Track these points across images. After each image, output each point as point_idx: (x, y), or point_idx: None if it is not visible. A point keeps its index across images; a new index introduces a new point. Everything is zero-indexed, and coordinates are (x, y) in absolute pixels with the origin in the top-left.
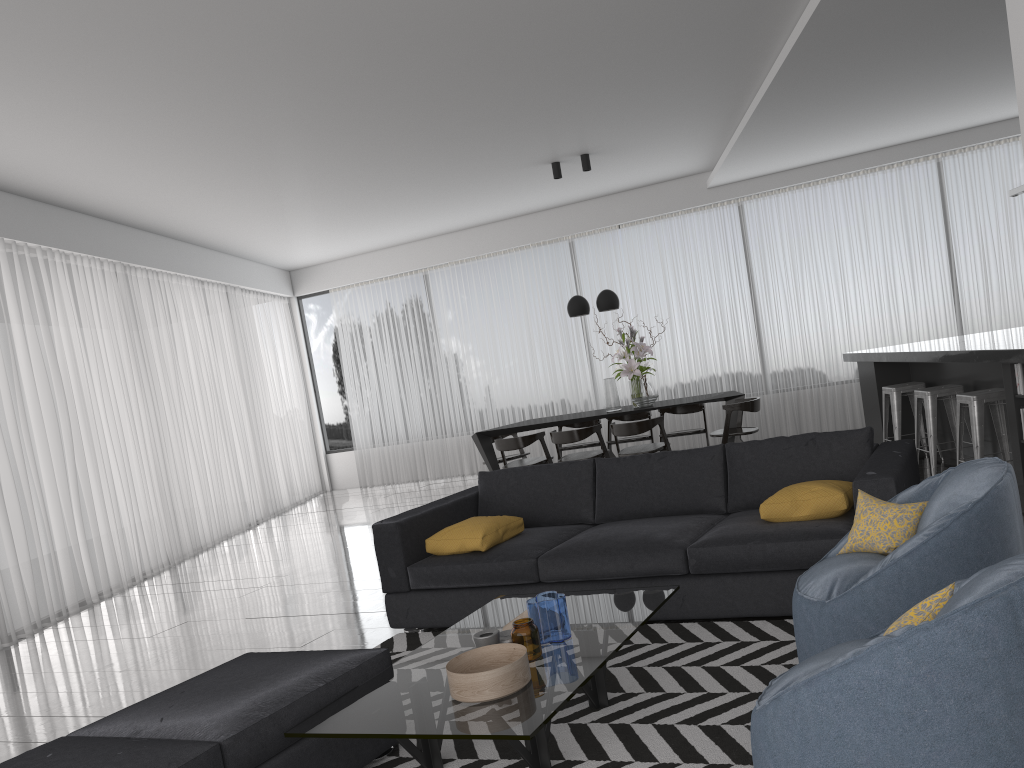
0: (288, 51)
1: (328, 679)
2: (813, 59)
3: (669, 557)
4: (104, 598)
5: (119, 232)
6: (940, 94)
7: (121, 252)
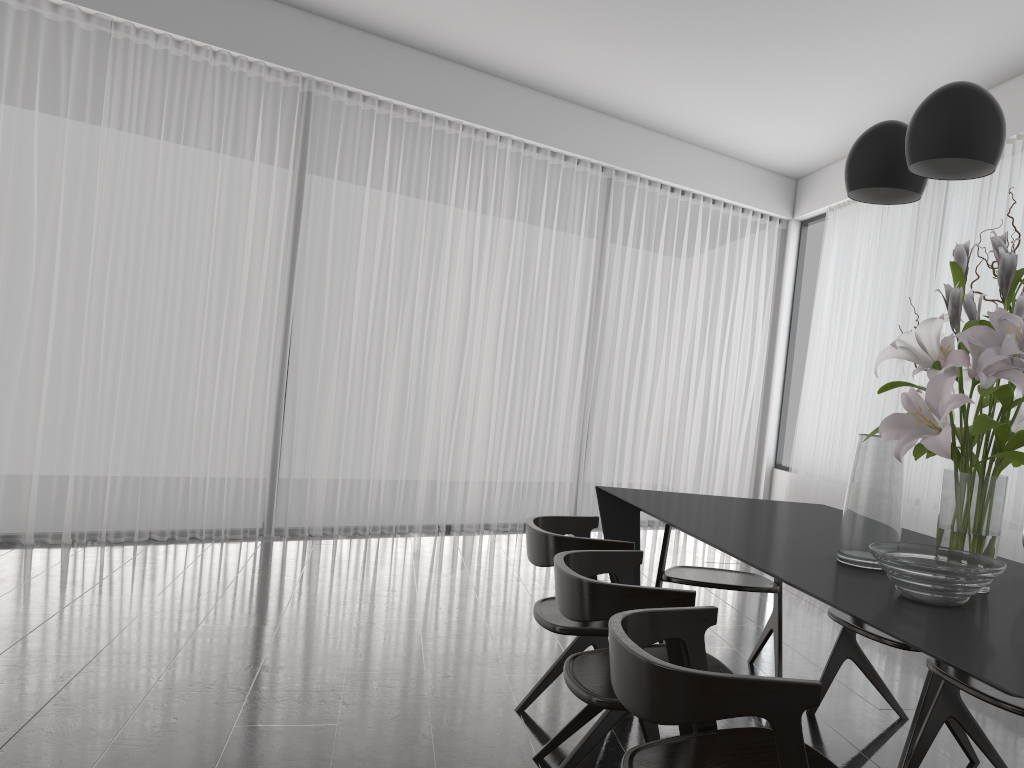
0: None
1: None
2: None
3: None
4: (20, 543)
5: (314, 28)
6: None
7: (305, 58)
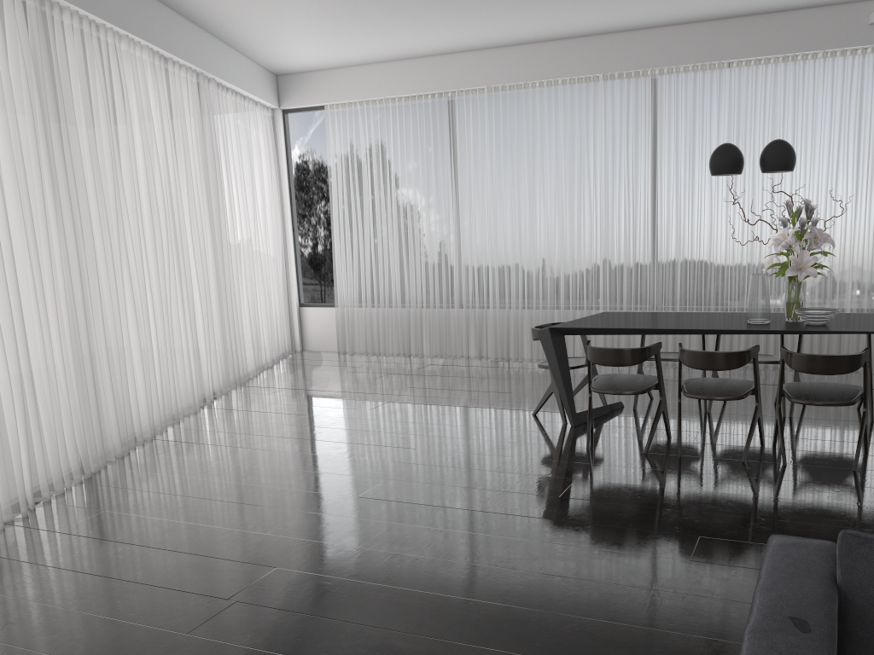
0: None
1: None
2: None
3: None
4: None
5: None
6: None
7: None
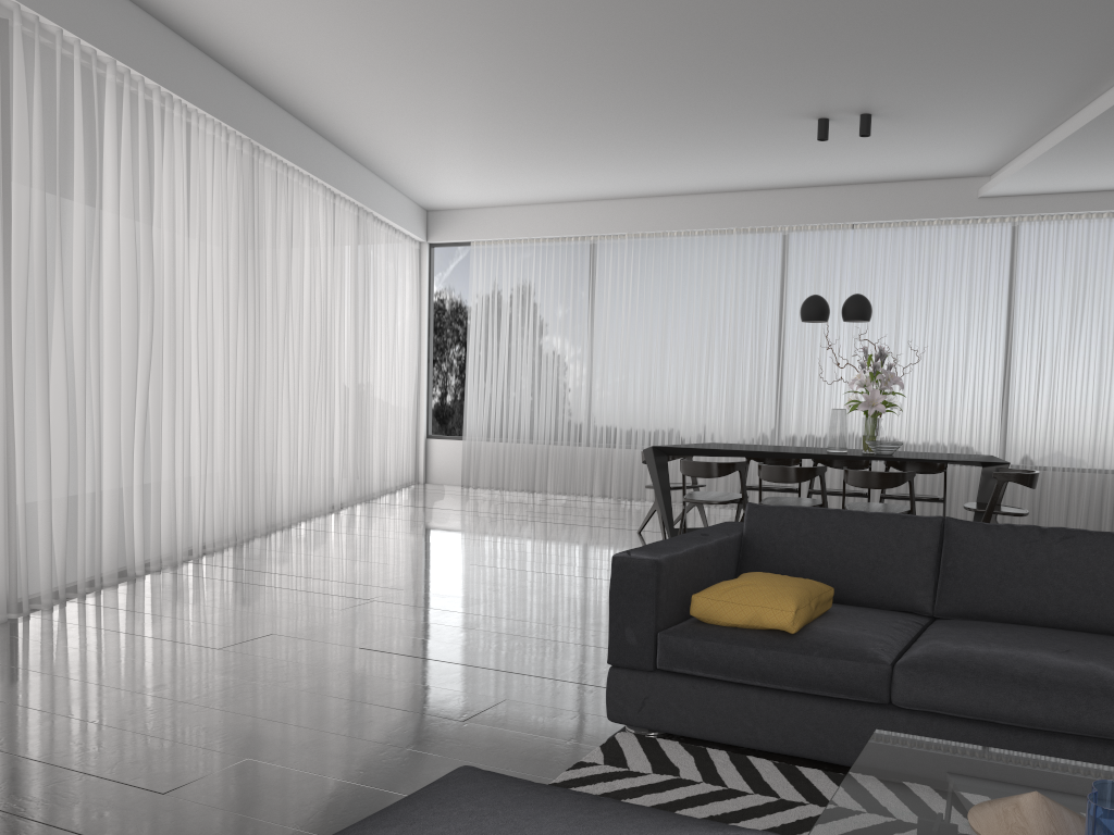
0: None
1: None
2: None
3: None
4: (150, 571)
5: (255, 102)
6: None
7: (253, 127)
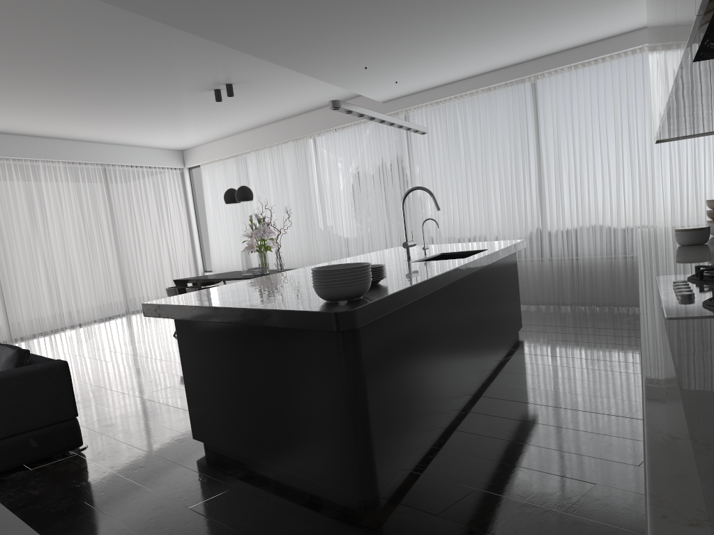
0: None
1: None
2: (200, 24)
3: None
4: None
5: None
6: (429, 36)
7: None
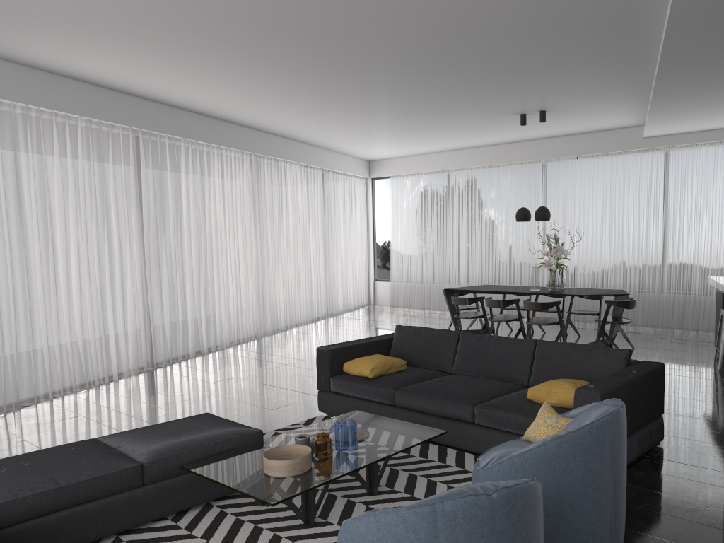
0: (317, 51)
1: (218, 441)
2: (682, 67)
3: (463, 409)
4: (211, 351)
5: (256, 135)
6: None
7: (255, 147)
